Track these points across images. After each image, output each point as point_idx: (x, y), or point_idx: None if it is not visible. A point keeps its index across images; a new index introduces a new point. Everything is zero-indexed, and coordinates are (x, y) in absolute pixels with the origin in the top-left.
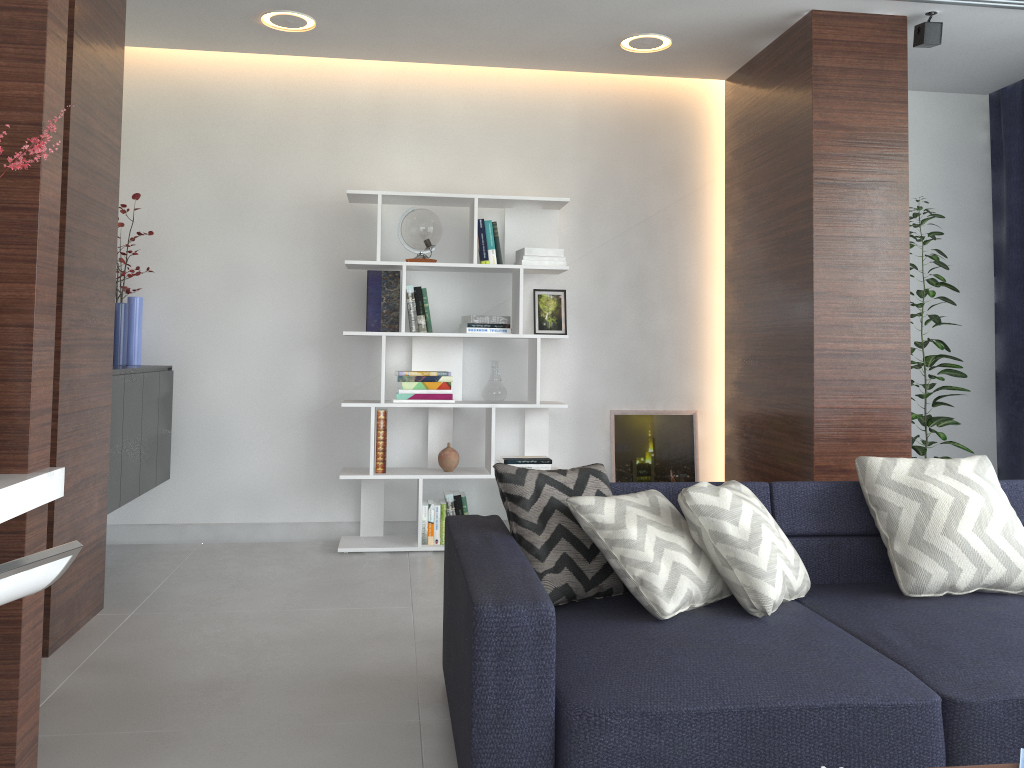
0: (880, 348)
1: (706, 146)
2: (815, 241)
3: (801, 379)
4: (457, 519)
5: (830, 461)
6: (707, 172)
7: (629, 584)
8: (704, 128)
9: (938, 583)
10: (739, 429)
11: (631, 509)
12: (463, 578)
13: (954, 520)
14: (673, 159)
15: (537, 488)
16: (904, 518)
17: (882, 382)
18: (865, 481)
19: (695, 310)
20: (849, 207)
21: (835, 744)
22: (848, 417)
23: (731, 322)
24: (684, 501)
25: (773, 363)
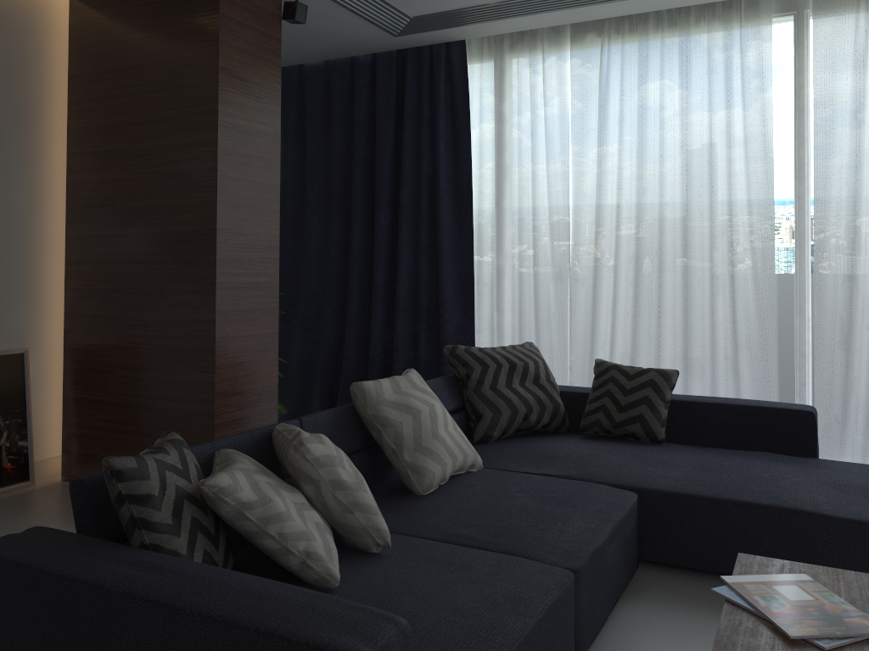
0: (261, 280)
1: (42, 60)
2: (219, 180)
3: (197, 311)
4: (11, 549)
5: (226, 386)
6: (43, 88)
7: (293, 561)
8: (40, 40)
9: (439, 478)
10: (91, 363)
11: (258, 477)
12: (232, 629)
13: (435, 425)
14: (6, 66)
15: (161, 478)
16: (406, 430)
17: (262, 310)
18: (367, 404)
19: (28, 238)
20: (243, 152)
21: (549, 642)
22: (239, 344)
23: (78, 252)
24: (303, 456)
25: (152, 295)
